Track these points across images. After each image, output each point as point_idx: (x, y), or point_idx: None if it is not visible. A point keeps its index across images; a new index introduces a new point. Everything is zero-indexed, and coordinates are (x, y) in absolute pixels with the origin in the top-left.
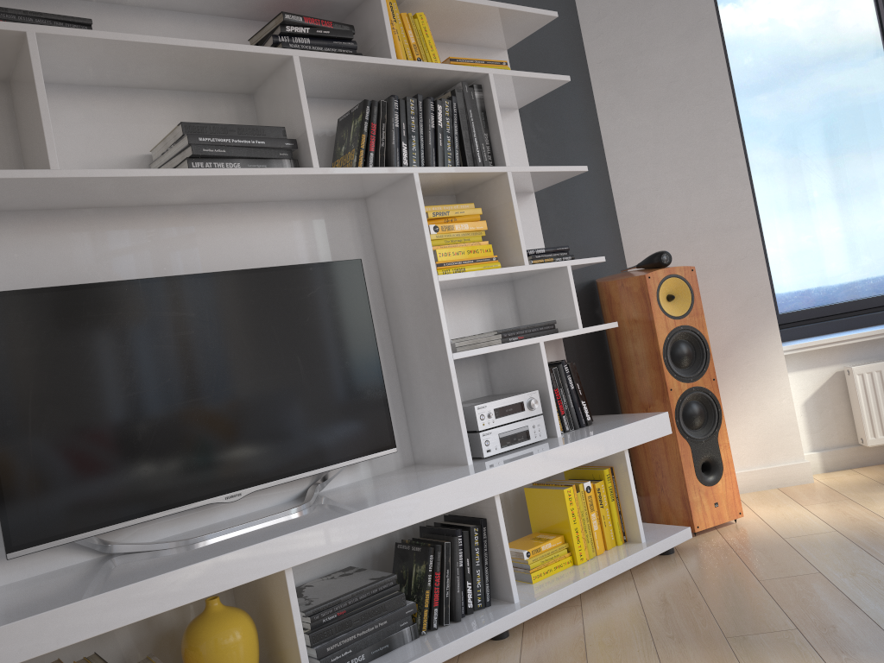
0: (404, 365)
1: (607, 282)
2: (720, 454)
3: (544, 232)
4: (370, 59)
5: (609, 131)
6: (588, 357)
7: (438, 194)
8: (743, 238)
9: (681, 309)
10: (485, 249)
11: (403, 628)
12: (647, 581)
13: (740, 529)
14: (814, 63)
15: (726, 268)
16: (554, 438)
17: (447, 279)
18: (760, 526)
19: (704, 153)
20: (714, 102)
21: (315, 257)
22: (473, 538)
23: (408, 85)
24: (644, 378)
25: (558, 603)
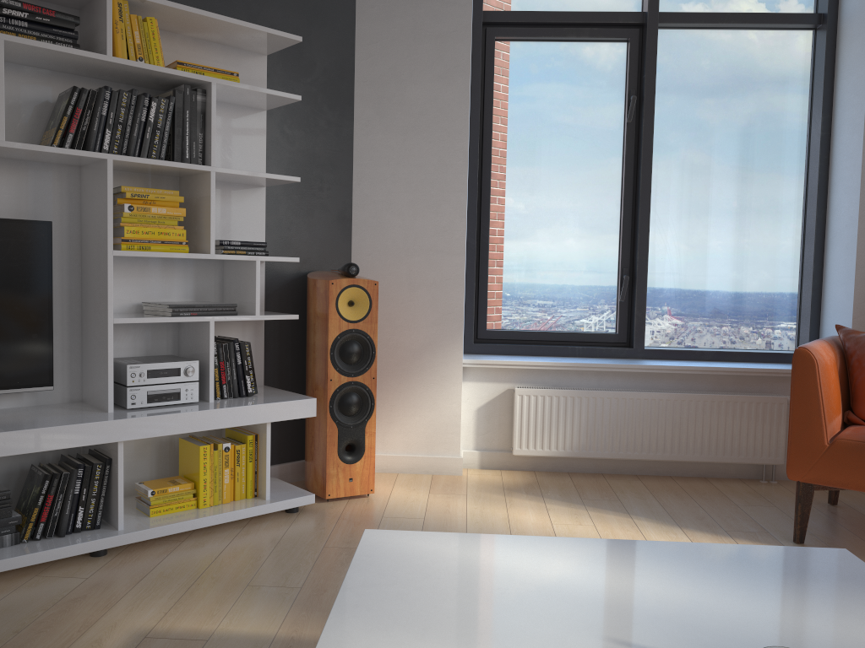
0: (85, 317)
1: (309, 278)
2: (365, 440)
3: (270, 223)
4: (83, 52)
5: (361, 144)
6: (290, 337)
7: (159, 174)
8: (451, 263)
9: (358, 315)
10: (178, 233)
11: (4, 534)
12: (251, 531)
13: (364, 503)
14: (564, 122)
15: (432, 285)
16: (205, 403)
17: (123, 255)
18: (381, 503)
19: (435, 182)
20: (452, 140)
21: (15, 210)
22: (95, 472)
23: (136, 76)
24: (316, 366)
25: (158, 536)
